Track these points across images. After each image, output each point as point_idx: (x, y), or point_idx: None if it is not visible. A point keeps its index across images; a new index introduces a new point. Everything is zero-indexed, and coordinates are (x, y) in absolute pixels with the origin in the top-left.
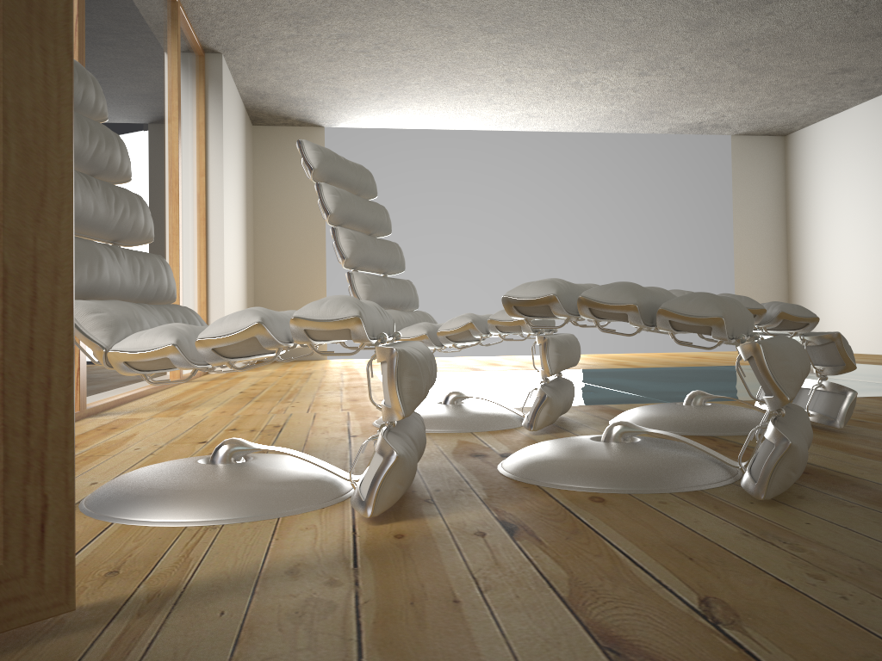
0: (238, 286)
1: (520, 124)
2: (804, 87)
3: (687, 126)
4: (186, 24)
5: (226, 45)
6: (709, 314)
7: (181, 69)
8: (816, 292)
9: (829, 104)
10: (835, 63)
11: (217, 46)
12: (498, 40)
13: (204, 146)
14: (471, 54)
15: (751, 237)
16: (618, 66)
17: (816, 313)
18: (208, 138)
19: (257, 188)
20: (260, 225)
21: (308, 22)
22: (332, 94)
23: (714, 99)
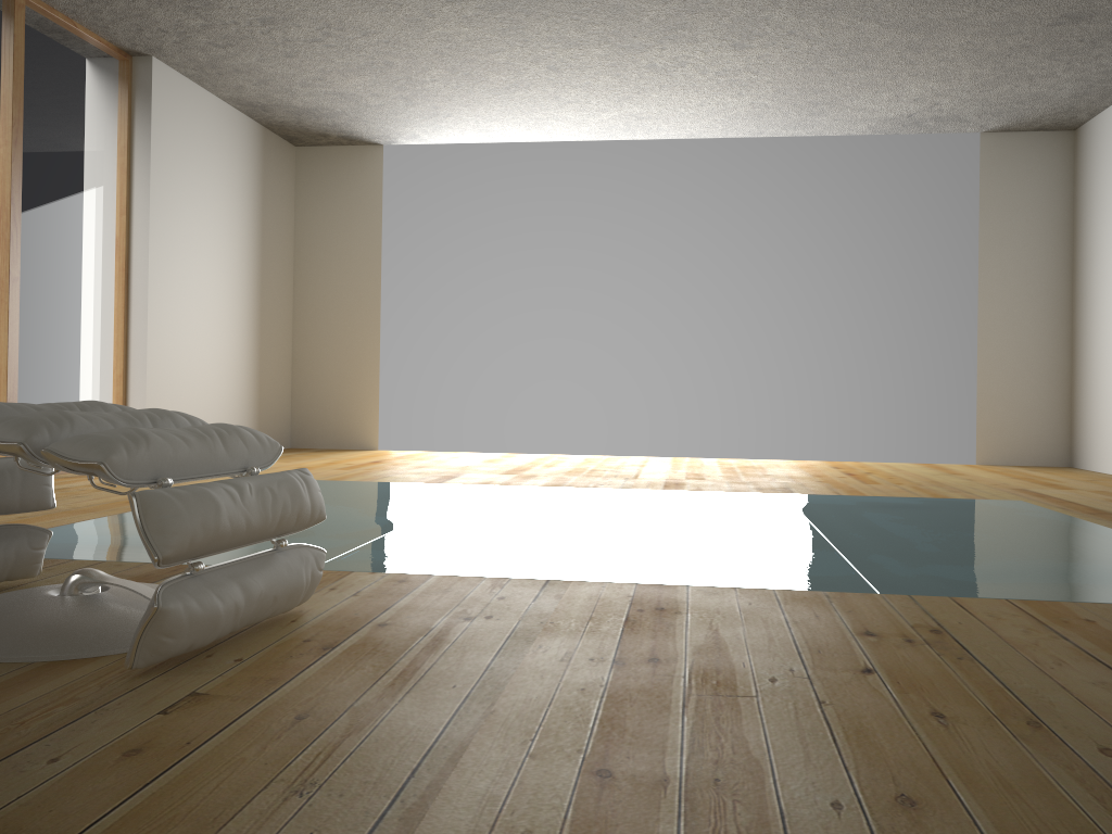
0: (214, 353)
1: (637, 130)
2: (1028, 50)
3: (893, 121)
4: (60, 20)
5: (144, 44)
6: None
7: (37, 78)
8: (1101, 378)
9: (1104, 75)
10: (1045, 6)
11: (135, 46)
12: (472, 10)
13: (126, 176)
14: (459, 34)
15: (1009, 290)
16: (689, 37)
17: (1100, 412)
18: (132, 166)
19: (298, 227)
20: (301, 274)
21: (203, 6)
22: (342, 101)
23: (894, 78)
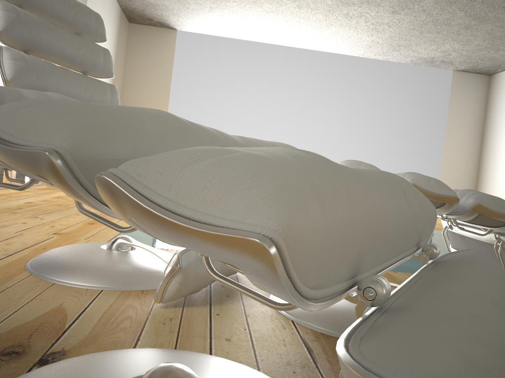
0: None
1: (309, 44)
2: None
3: (423, 59)
4: None
5: None
6: (234, 221)
7: None
8: (496, 184)
9: None
10: None
11: None
12: None
13: None
14: None
15: (456, 141)
16: (377, 3)
17: None
18: None
19: (126, 65)
20: (126, 90)
21: None
22: (177, 3)
23: (444, 40)
